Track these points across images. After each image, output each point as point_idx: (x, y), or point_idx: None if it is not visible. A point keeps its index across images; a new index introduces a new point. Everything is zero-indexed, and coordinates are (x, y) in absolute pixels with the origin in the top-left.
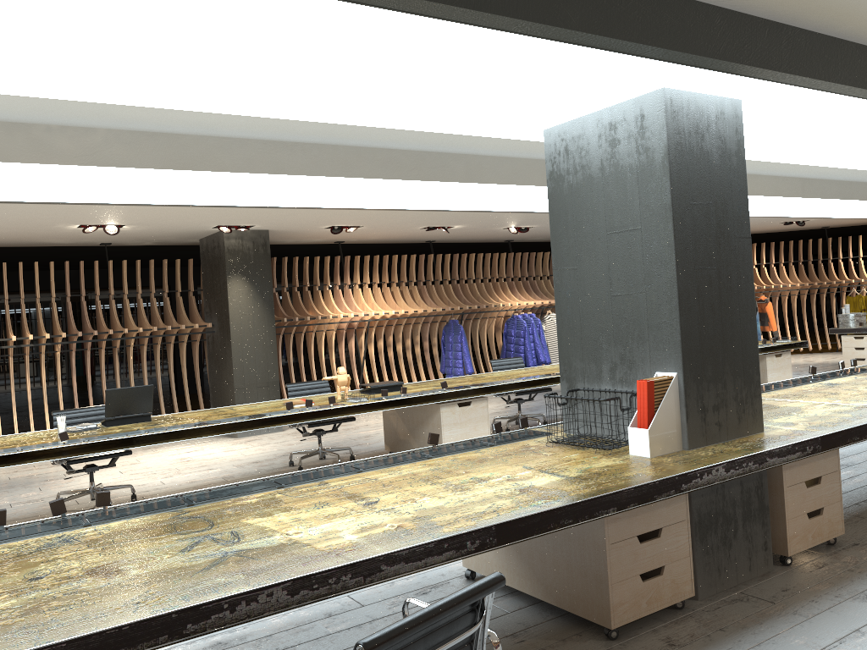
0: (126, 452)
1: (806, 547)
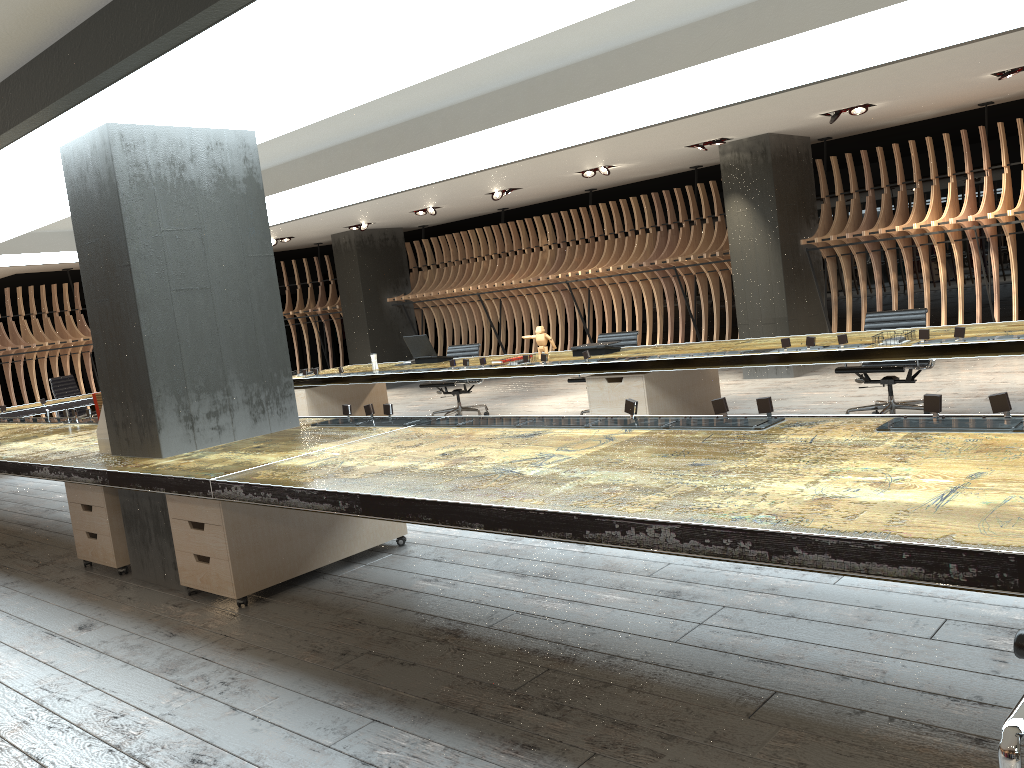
0: (450, 384)
1: (196, 586)
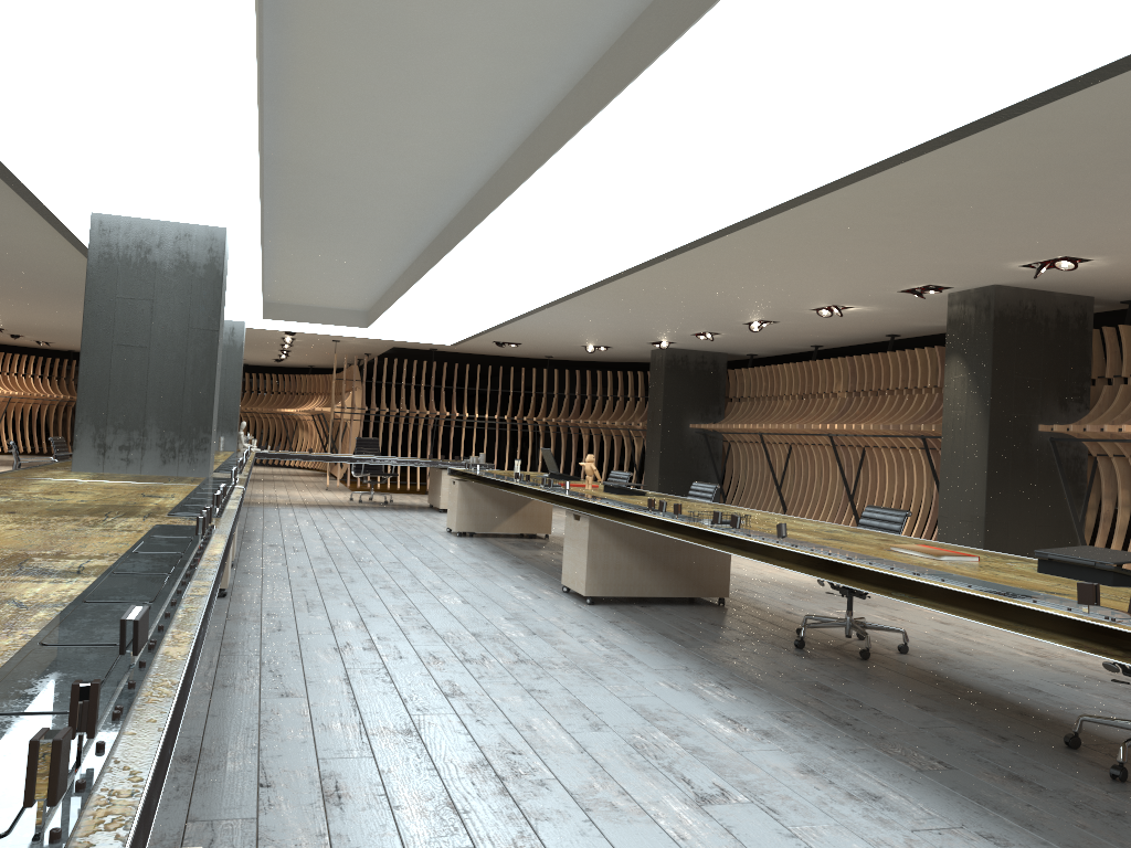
0: None
1: None
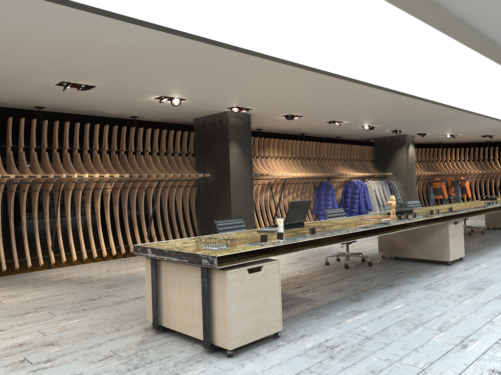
0: None
1: None
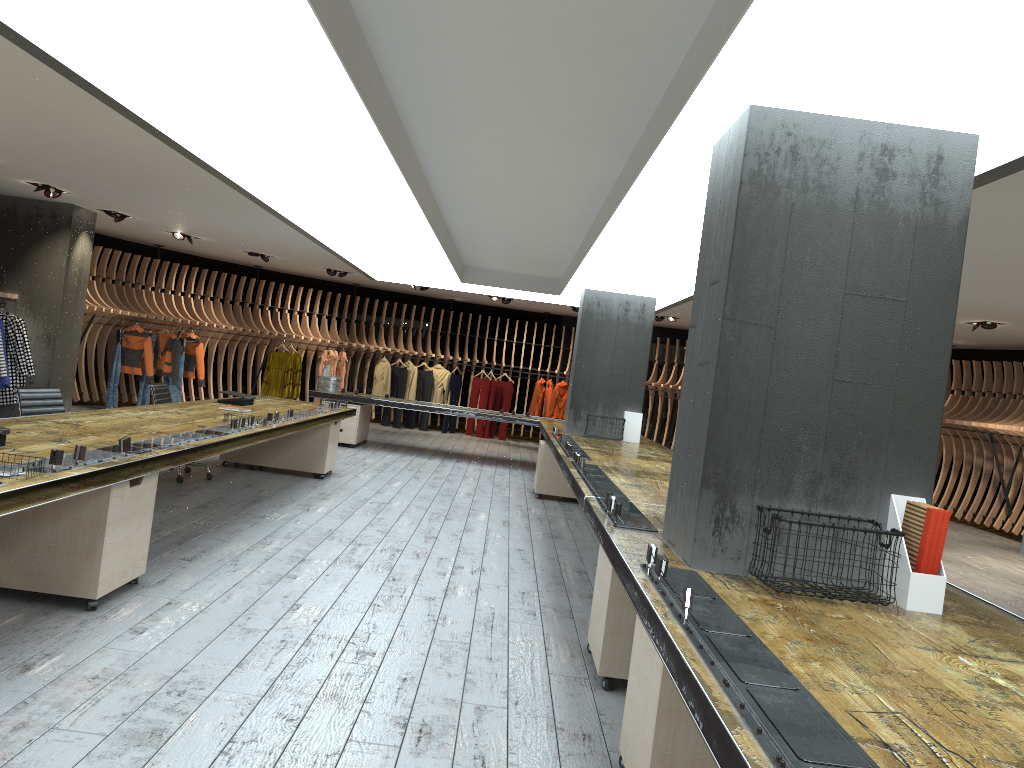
0: None
1: None
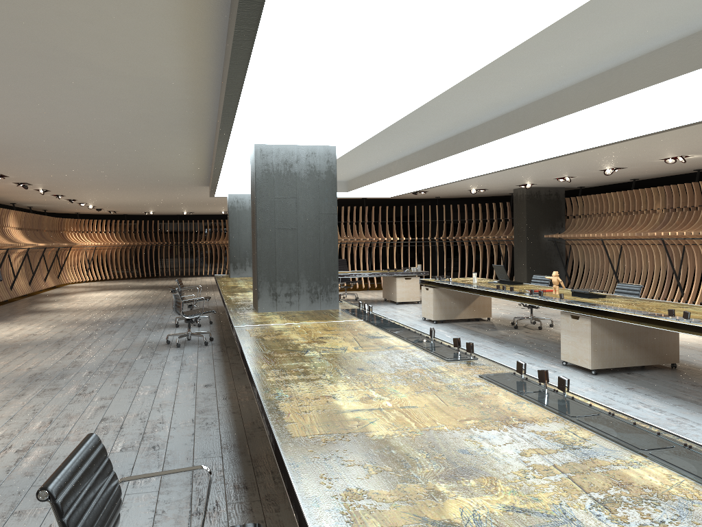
0: None
1: None
